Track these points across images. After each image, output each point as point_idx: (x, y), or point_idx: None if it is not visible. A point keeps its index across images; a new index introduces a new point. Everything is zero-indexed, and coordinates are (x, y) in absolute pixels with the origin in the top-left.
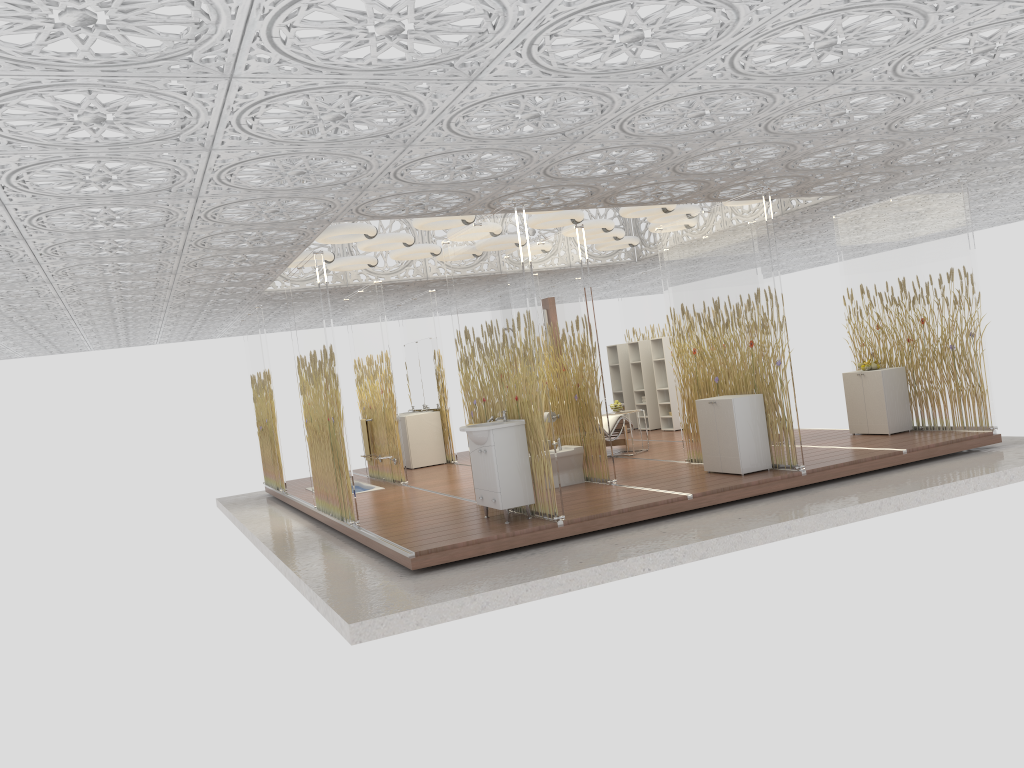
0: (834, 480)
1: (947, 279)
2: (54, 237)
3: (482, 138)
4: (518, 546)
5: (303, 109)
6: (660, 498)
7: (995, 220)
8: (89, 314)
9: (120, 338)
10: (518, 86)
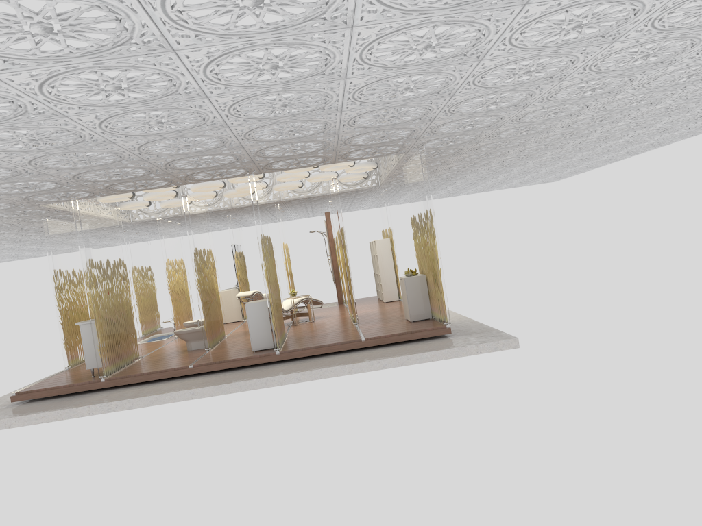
0: (308, 357)
1: (425, 217)
2: None
3: None
4: (73, 392)
5: None
6: (176, 366)
7: (665, 137)
8: None
9: None
10: None
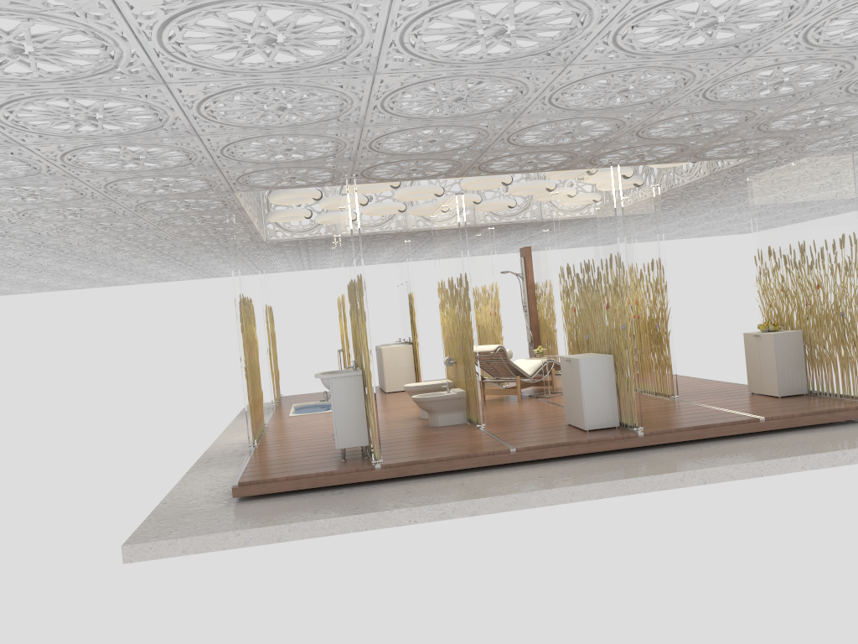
0: (679, 443)
1: (838, 245)
2: (9, 207)
3: (260, 127)
4: (333, 484)
5: (47, 113)
6: (485, 449)
7: None
8: (140, 256)
9: (197, 272)
10: (219, 85)
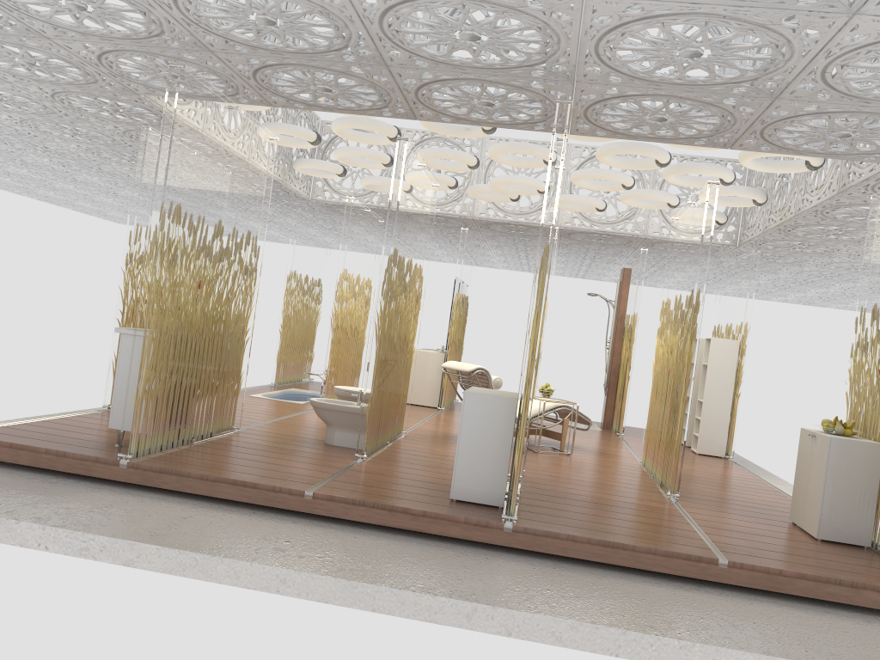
0: (575, 559)
1: None
2: None
3: None
4: (59, 470)
5: None
6: (279, 482)
7: None
8: None
9: None
10: None
